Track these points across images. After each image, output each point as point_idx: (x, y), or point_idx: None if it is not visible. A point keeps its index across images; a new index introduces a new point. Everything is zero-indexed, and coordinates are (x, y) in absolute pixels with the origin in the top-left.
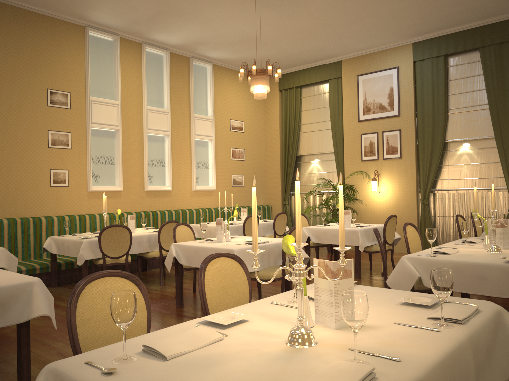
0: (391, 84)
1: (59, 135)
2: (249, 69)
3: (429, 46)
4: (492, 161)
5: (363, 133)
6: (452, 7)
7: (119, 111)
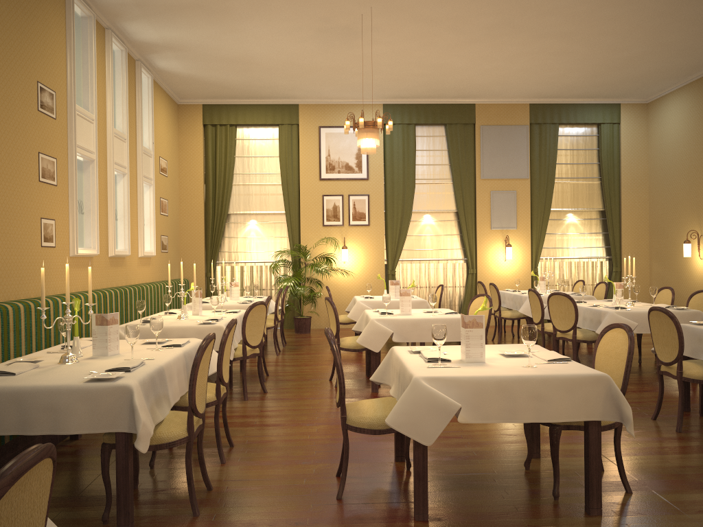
0: None
1: (48, 162)
2: (175, 89)
3: (401, 112)
4: (452, 234)
5: (325, 194)
6: (450, 84)
7: (94, 131)
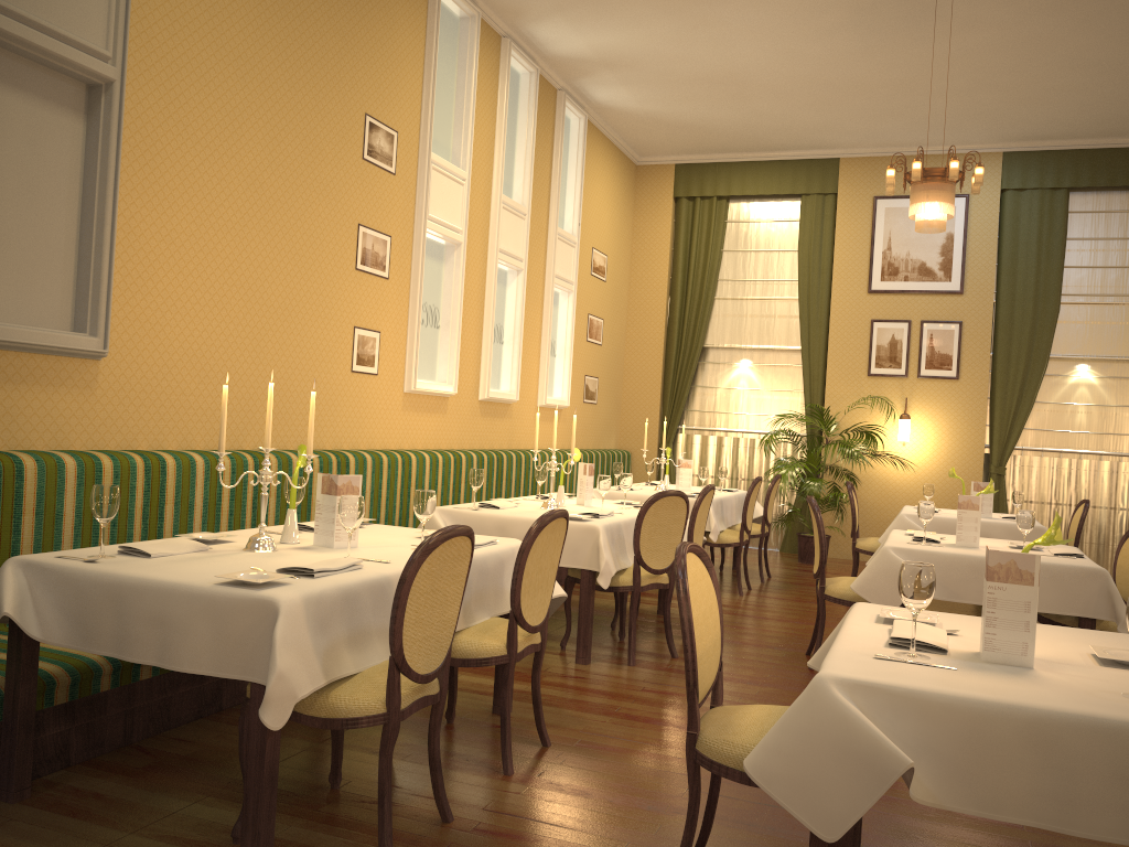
0: (951, 226)
1: (374, 240)
2: (629, 139)
3: (1039, 166)
4: None
5: (877, 318)
6: None
7: (465, 197)
